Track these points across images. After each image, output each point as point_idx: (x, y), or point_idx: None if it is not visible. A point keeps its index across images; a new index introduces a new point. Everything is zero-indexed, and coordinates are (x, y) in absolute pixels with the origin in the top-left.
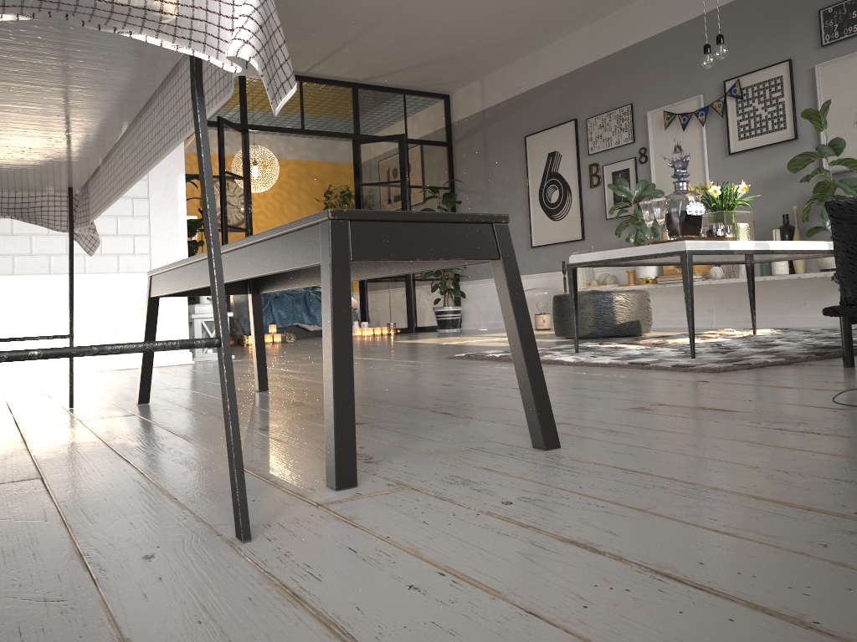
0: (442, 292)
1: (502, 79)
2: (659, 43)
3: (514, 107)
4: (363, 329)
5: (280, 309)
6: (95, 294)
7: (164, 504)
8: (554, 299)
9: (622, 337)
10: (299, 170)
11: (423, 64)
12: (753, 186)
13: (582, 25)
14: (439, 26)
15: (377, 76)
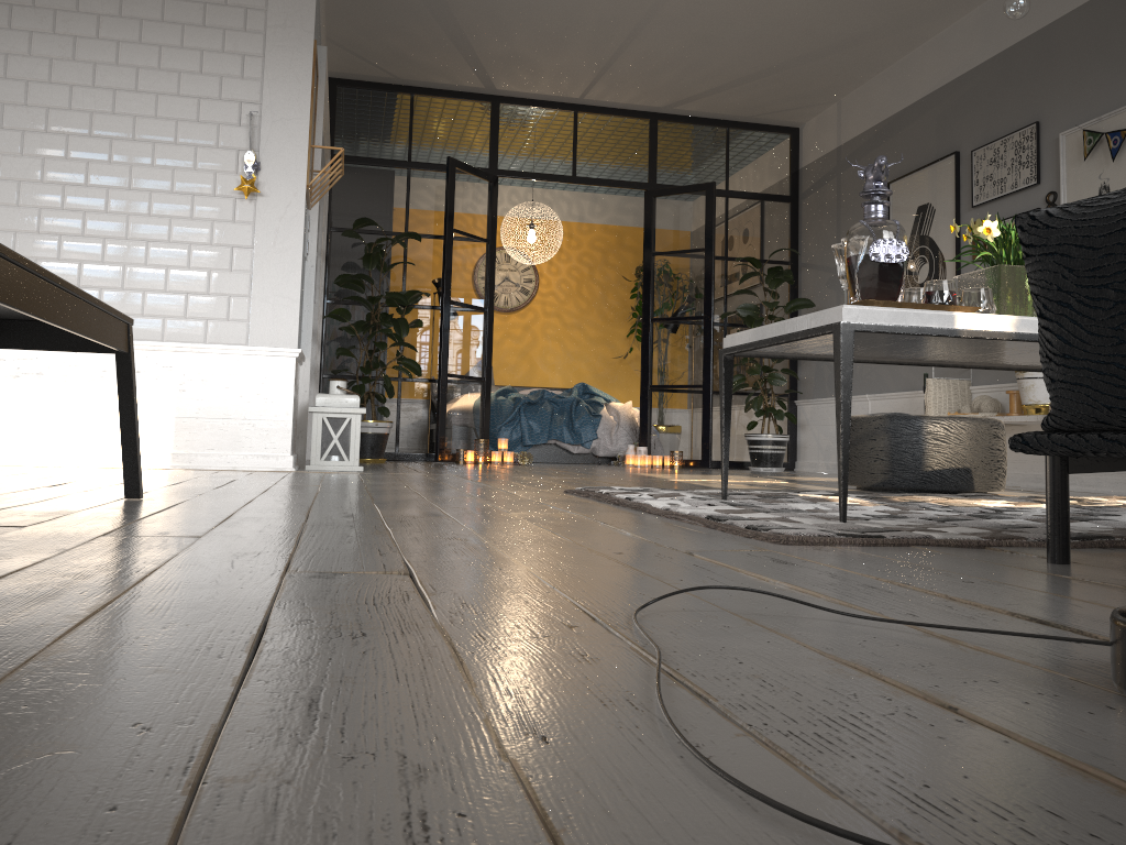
0: (758, 412)
1: (864, 99)
2: (1083, 20)
3: (877, 139)
4: (635, 456)
5: (533, 420)
6: (175, 369)
7: None
8: None
9: (939, 493)
10: (606, 238)
11: (740, 81)
12: None
13: (972, 4)
14: (741, 19)
15: (681, 101)
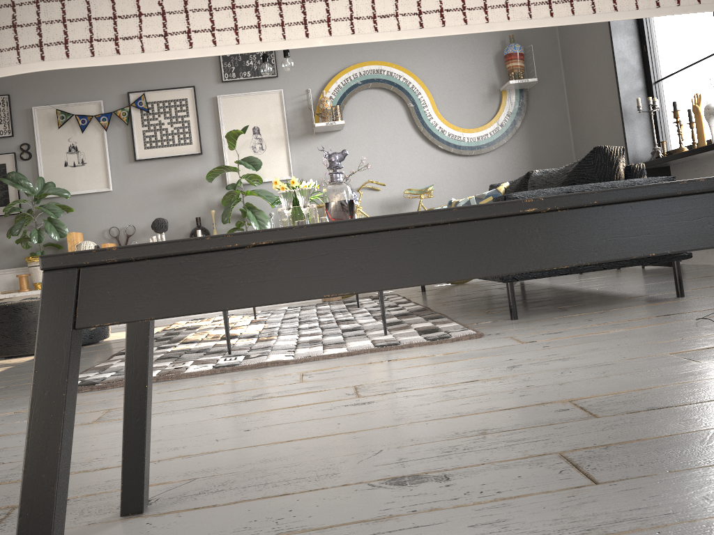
0: None
1: None
2: None
3: None
4: None
5: None
6: None
7: None
8: (0, 310)
9: (91, 343)
10: None
11: None
12: (160, 192)
13: None
14: None
15: None
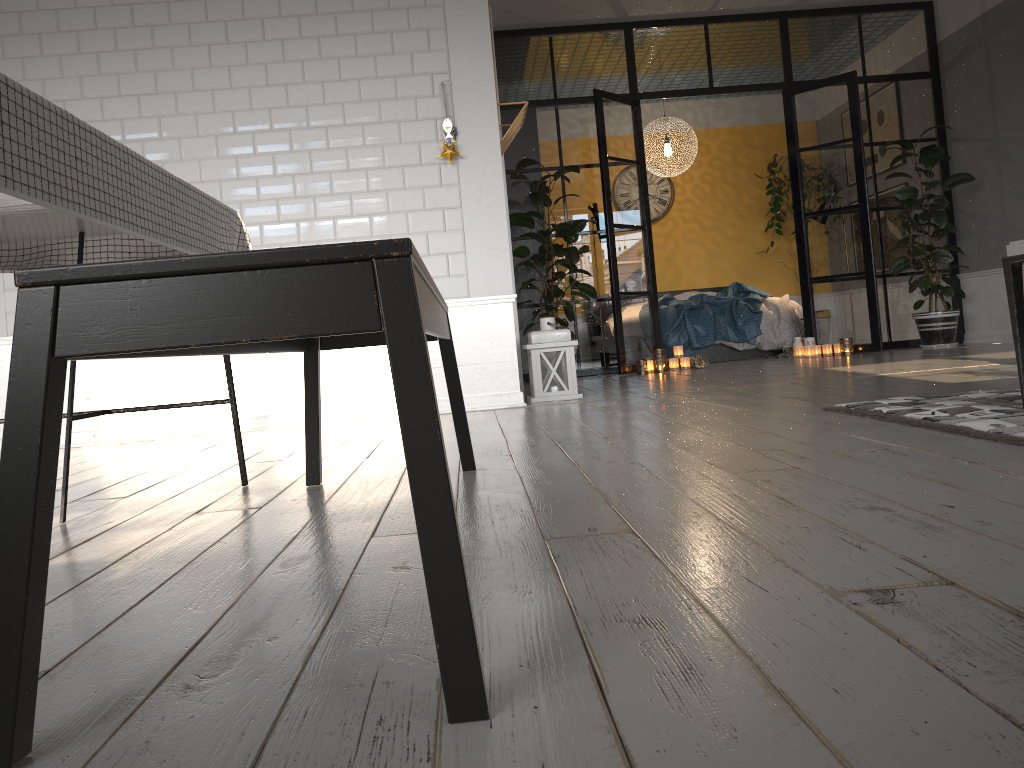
0: (924, 291)
1: None
2: None
3: None
4: (805, 348)
5: (697, 324)
6: None
7: None
8: None
9: None
10: (733, 140)
11: None
12: None
13: None
14: None
15: None
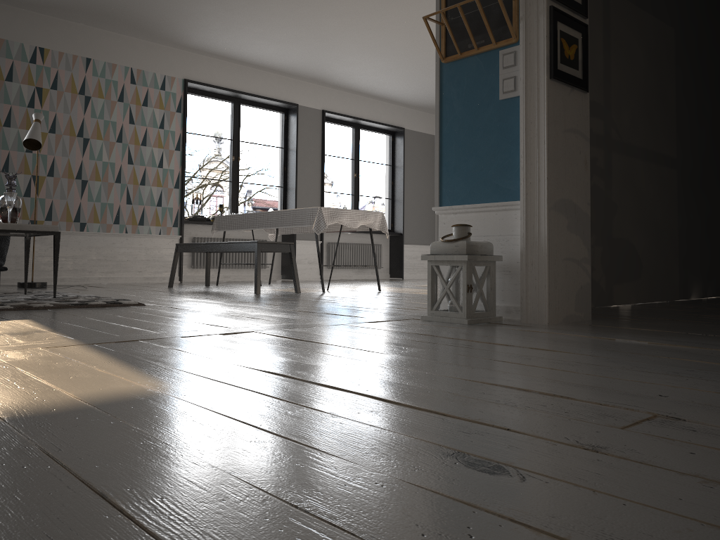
0: None
1: None
2: None
3: None
4: None
5: None
6: None
7: (232, 286)
8: None
9: None
10: None
11: None
12: None
13: None
14: None
15: None
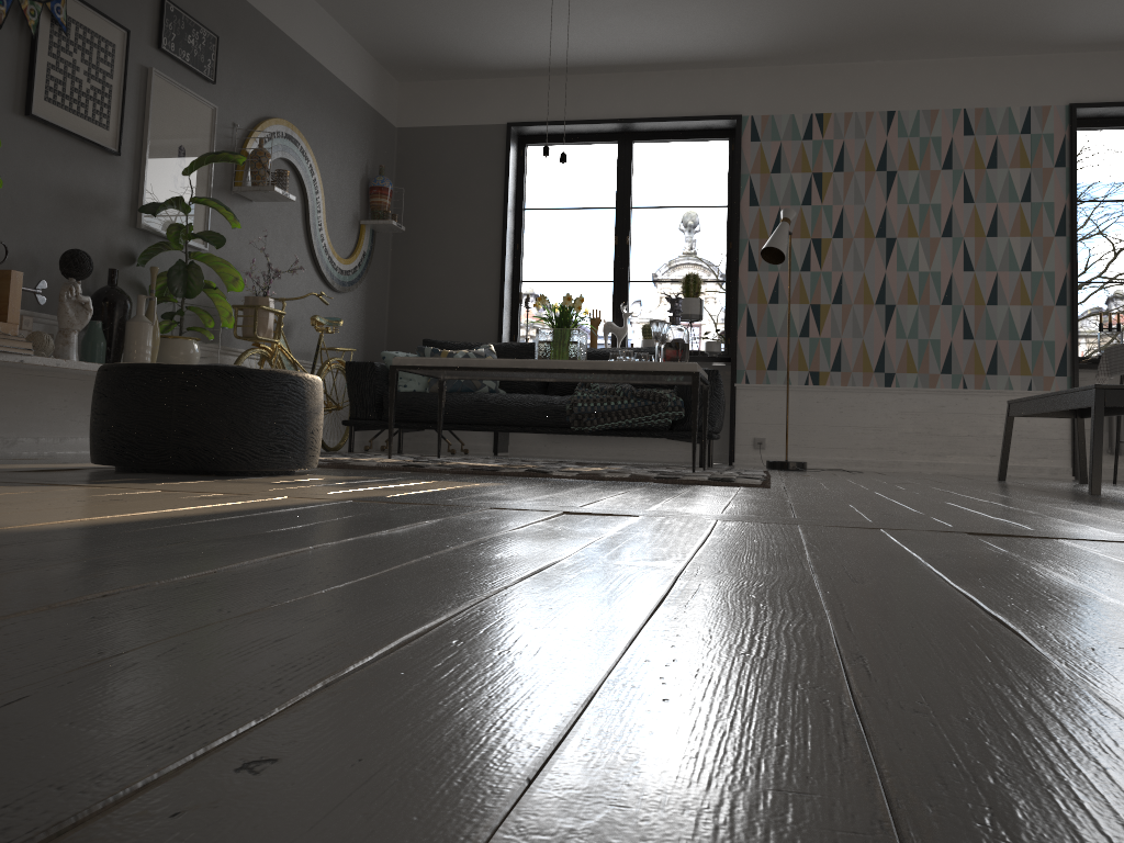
0: None
1: None
2: None
3: None
4: None
5: None
6: None
7: None
8: (277, 381)
9: None
10: None
11: None
12: (49, 195)
13: None
14: None
15: None
